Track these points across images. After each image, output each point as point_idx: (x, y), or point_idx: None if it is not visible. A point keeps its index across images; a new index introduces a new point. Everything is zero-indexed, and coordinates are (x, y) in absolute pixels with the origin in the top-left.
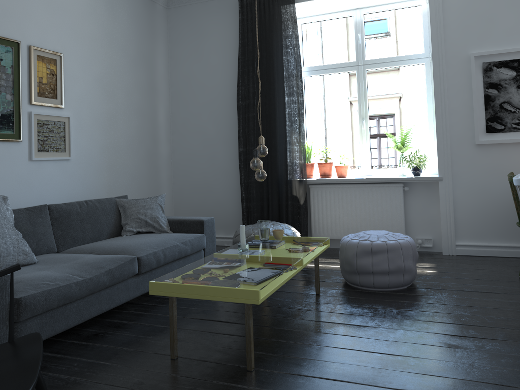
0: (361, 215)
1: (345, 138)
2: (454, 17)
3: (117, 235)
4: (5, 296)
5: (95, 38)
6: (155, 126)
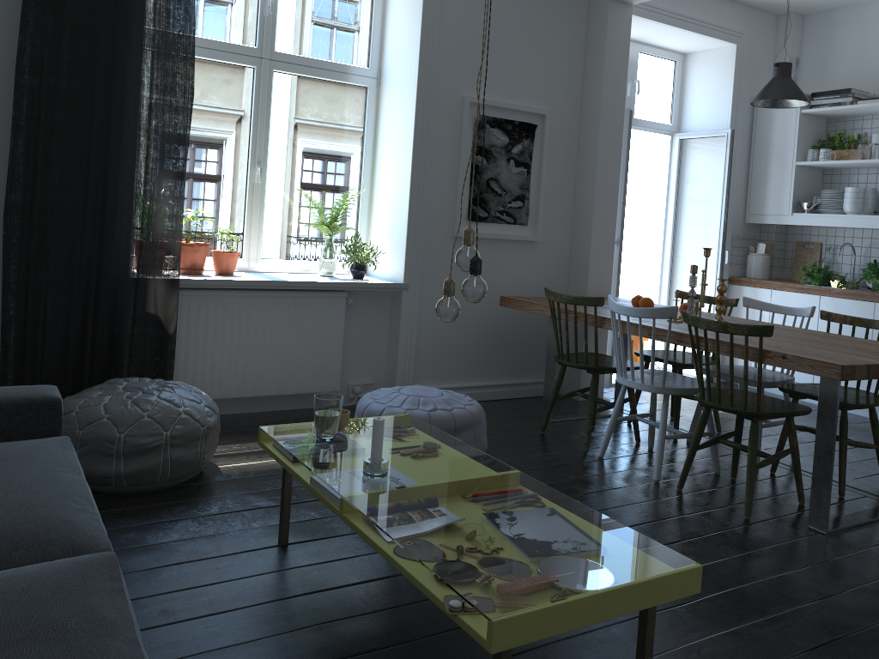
0: (273, 350)
1: (218, 195)
2: (451, 32)
3: None
4: None
5: None
6: None
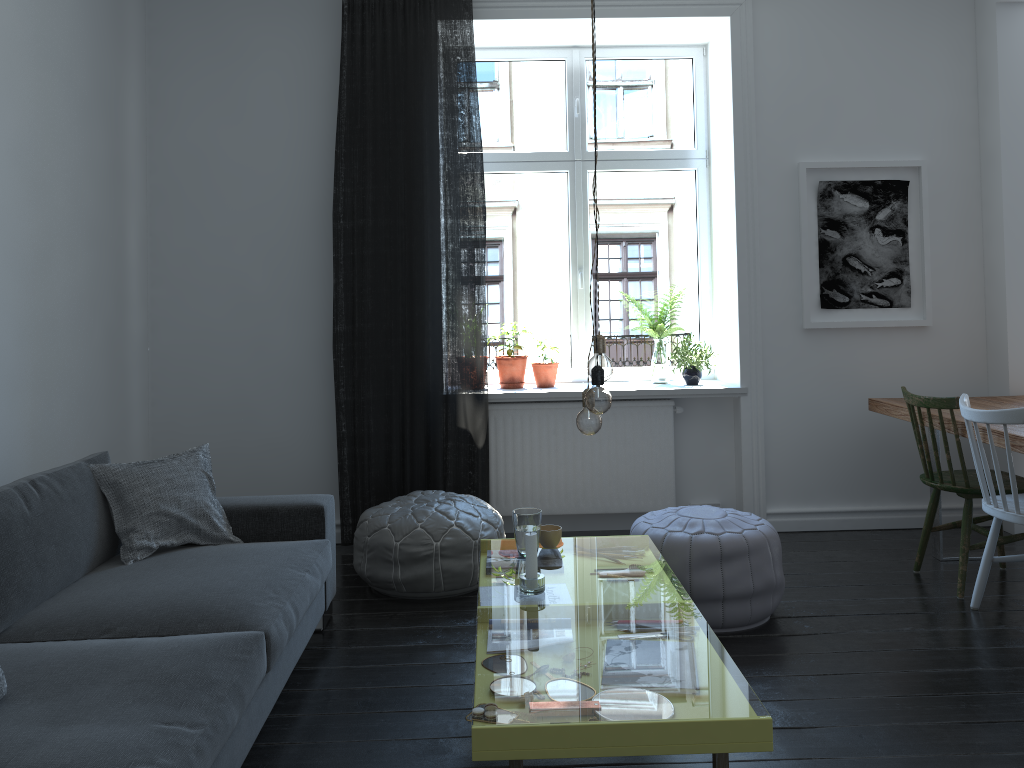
0: (594, 464)
1: (542, 305)
2: (773, 93)
3: (102, 562)
4: None
5: (13, 39)
6: (121, 268)
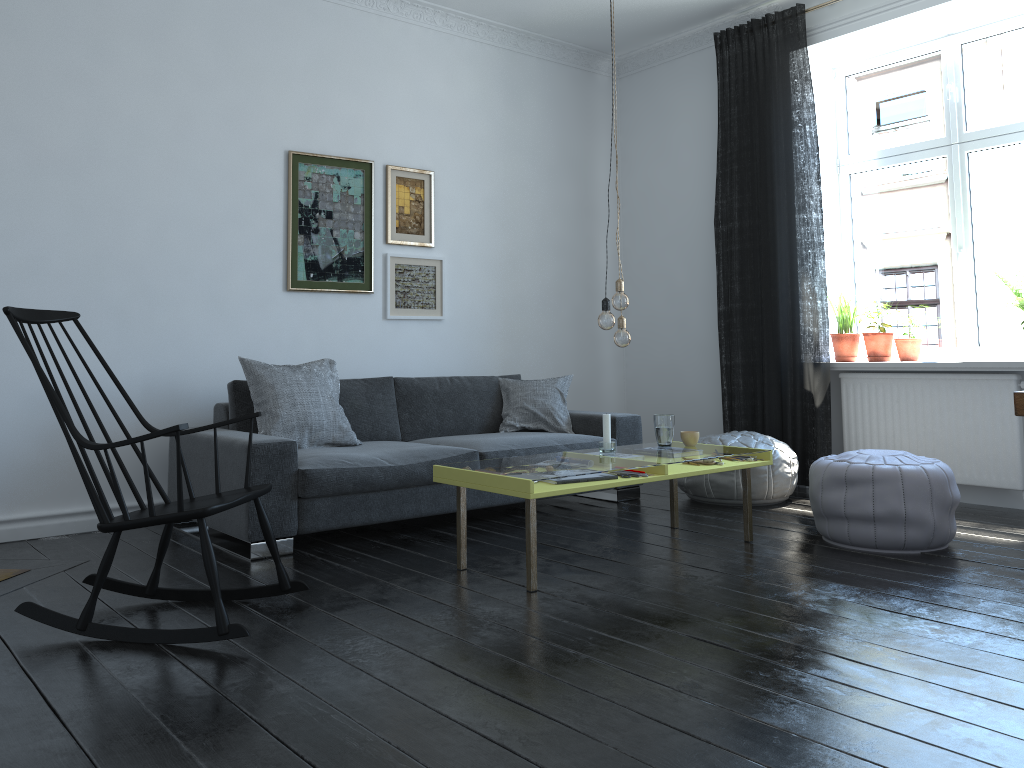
0: (935, 434)
1: (926, 287)
2: None
3: (496, 432)
4: (289, 465)
5: (485, 143)
6: (590, 271)
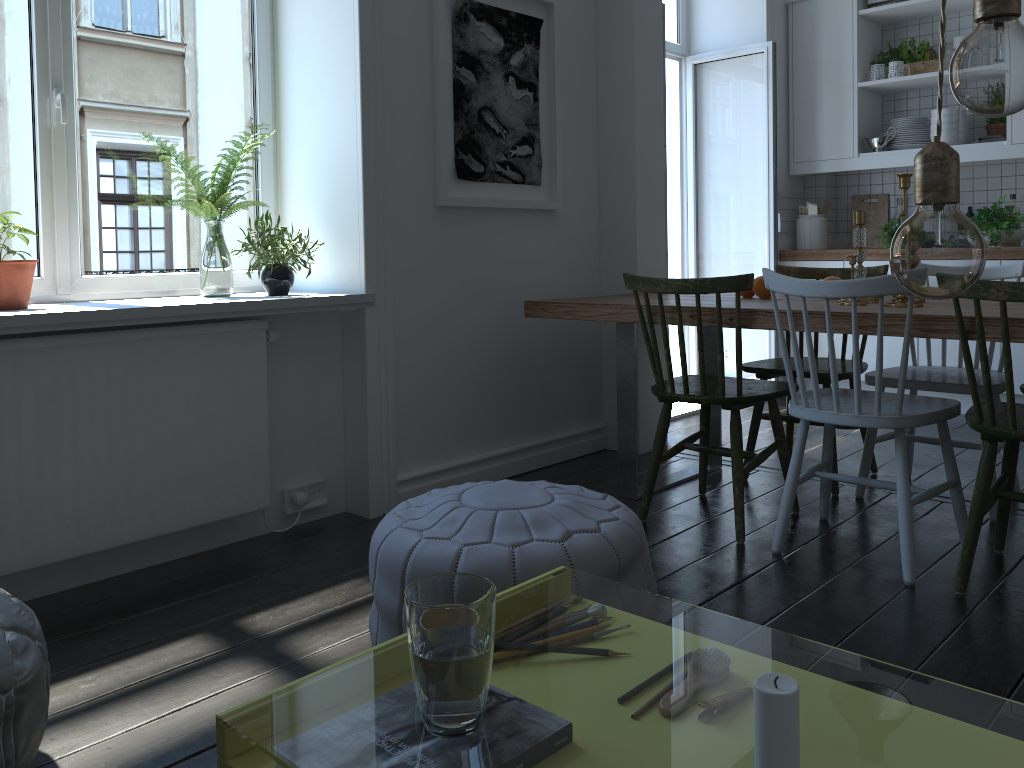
0: (134, 449)
1: None
2: None
3: None
4: None
5: None
6: None
